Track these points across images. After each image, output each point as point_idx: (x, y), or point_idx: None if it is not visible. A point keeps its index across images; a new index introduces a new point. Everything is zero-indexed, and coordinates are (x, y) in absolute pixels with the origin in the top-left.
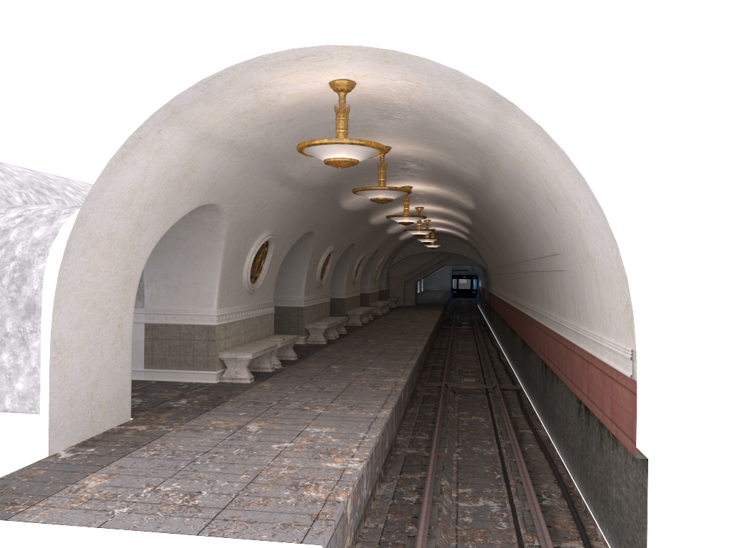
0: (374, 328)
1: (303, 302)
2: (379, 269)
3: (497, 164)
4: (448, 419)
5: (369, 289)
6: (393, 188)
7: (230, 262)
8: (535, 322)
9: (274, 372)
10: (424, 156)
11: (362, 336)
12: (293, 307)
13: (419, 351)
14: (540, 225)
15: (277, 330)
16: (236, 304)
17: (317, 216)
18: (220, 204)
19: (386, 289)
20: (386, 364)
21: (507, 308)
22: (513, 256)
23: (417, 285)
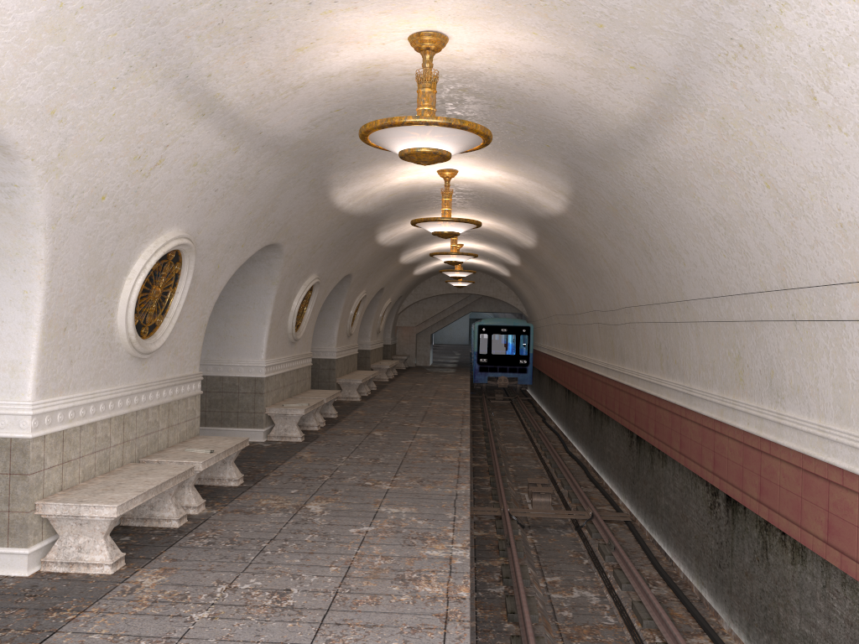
0: (380, 406)
1: (264, 369)
2: (384, 315)
3: (768, 26)
4: (537, 608)
5: (370, 344)
6: (457, 123)
7: (75, 290)
8: (692, 415)
9: (184, 530)
10: (514, 71)
11: (363, 423)
12: (246, 378)
13: (466, 458)
14: (827, 208)
15: (217, 417)
16: (99, 384)
17: (287, 214)
18: (3, 125)
19: (392, 343)
20: (416, 498)
21: (583, 377)
22: (626, 295)
23: (432, 338)
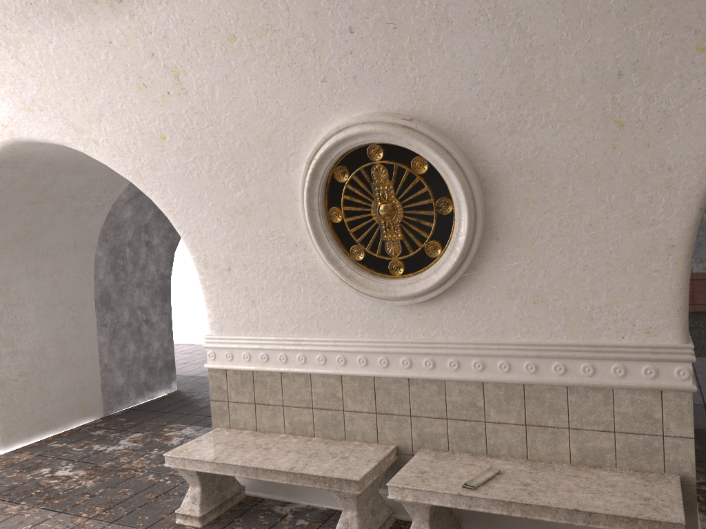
0: None
1: None
2: None
3: None
4: None
5: None
6: None
7: (219, 230)
8: None
9: None
10: None
11: None
12: None
13: None
14: None
15: None
16: (313, 330)
17: None
18: (23, 136)
19: None
20: None
21: None
22: None
23: None
